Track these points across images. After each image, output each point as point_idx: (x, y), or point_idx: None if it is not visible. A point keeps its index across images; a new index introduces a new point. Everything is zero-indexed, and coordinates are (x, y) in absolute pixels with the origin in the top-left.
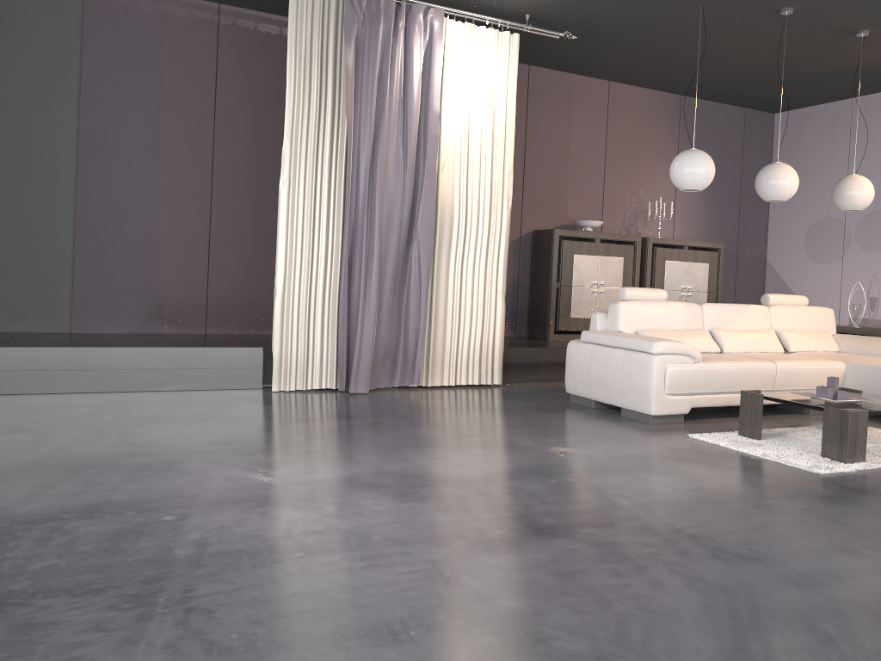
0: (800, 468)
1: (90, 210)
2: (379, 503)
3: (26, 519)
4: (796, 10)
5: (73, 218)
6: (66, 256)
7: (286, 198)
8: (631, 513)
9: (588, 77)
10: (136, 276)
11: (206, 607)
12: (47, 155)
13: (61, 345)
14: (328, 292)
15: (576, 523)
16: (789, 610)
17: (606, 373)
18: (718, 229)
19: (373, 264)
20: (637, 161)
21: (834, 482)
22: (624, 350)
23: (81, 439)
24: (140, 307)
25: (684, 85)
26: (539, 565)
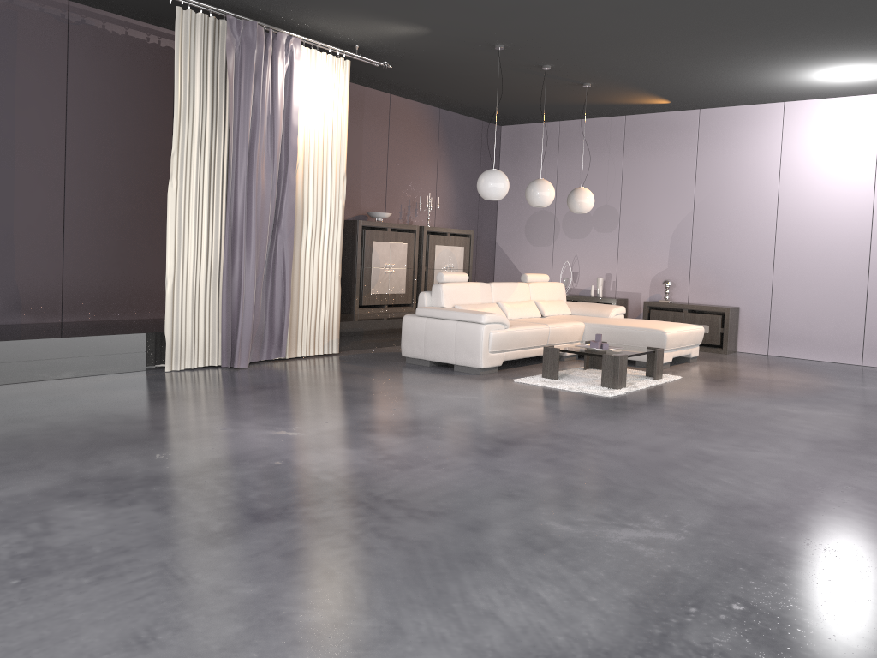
0: (596, 394)
1: None
2: (394, 439)
3: (181, 475)
4: (552, 67)
5: None
6: None
7: (175, 198)
8: (540, 428)
9: (375, 89)
10: None
11: (395, 499)
12: None
13: None
14: (209, 281)
15: (520, 437)
16: (664, 461)
17: (442, 340)
18: (465, 218)
19: (252, 257)
20: (410, 162)
21: (621, 400)
22: (456, 321)
23: (89, 422)
24: None
25: (446, 102)
26: (531, 458)
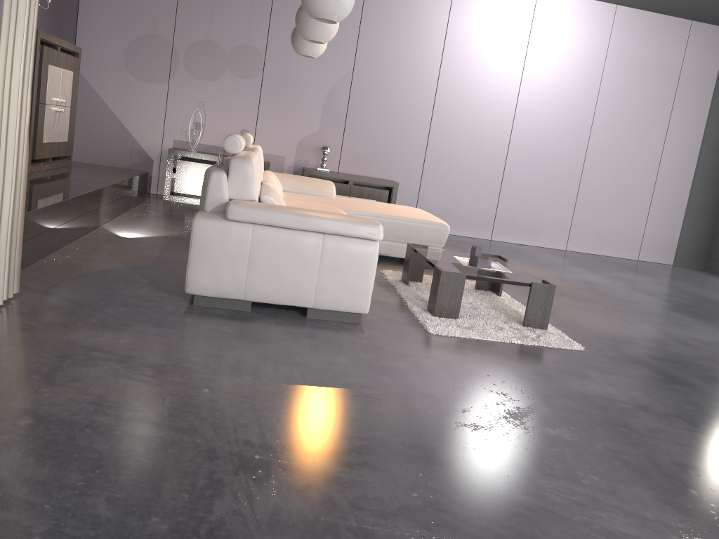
0: (564, 348)
1: None
2: None
3: None
4: None
5: None
6: None
7: None
8: None
9: None
10: None
11: None
12: None
13: None
14: None
15: None
16: None
17: (290, 266)
18: (50, 24)
19: None
20: None
21: (611, 357)
22: (321, 235)
23: None
24: None
25: None
26: None
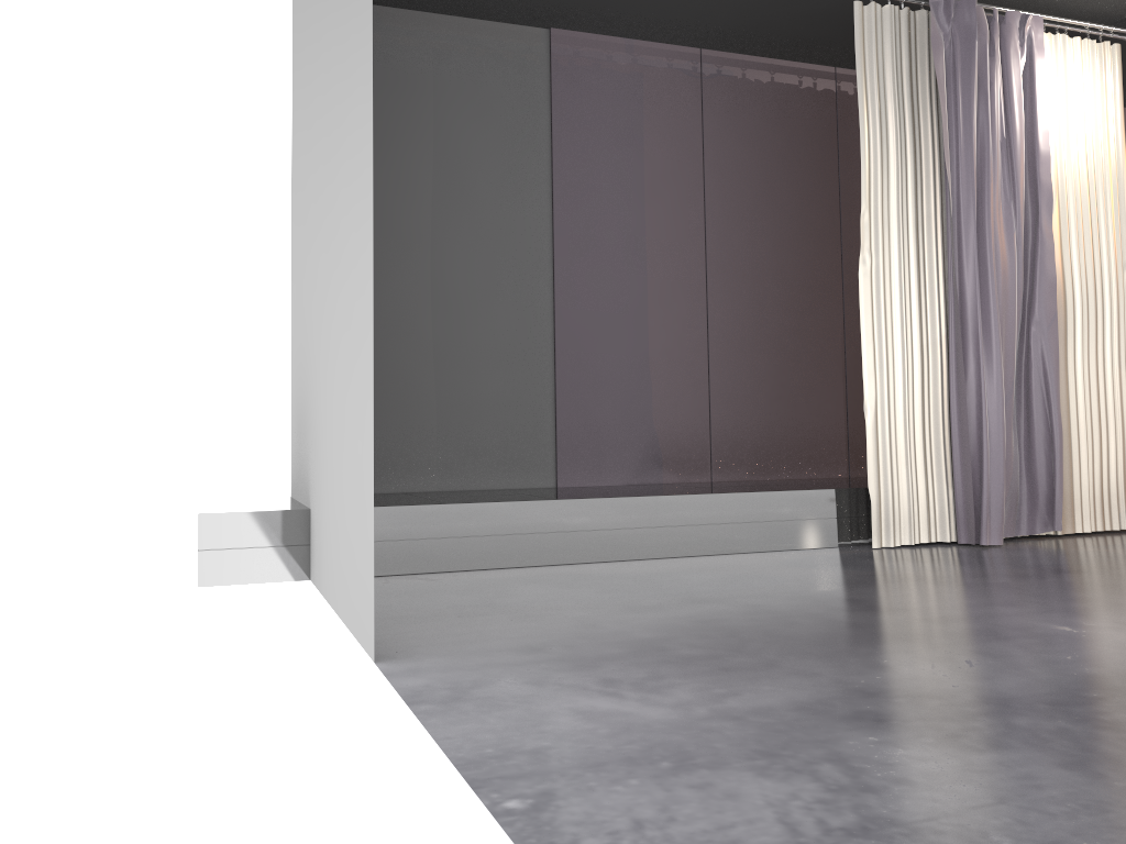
0: None
1: (571, 323)
2: None
3: (1051, 700)
4: None
5: (551, 335)
6: (546, 385)
7: (870, 281)
8: None
9: None
10: (627, 408)
11: None
12: (519, 255)
13: (609, 496)
14: (927, 406)
15: None
16: None
17: None
18: None
19: (994, 363)
20: None
21: None
22: None
23: (807, 606)
24: (634, 449)
25: None
26: None
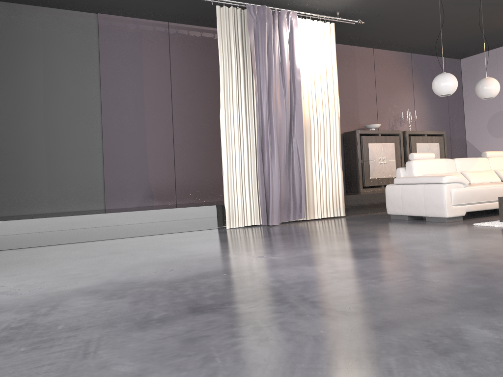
0: None
1: (110, 140)
2: (349, 260)
3: (173, 281)
4: None
5: (101, 145)
6: (99, 166)
7: (224, 120)
8: (486, 252)
9: (362, 47)
10: (137, 175)
11: (319, 300)
12: (85, 111)
13: (111, 212)
14: (250, 171)
15: (463, 258)
16: None
17: (414, 199)
18: (439, 124)
19: (275, 153)
20: (392, 90)
21: None
22: (423, 184)
23: (154, 253)
24: (140, 192)
25: (414, 47)
26: (468, 273)
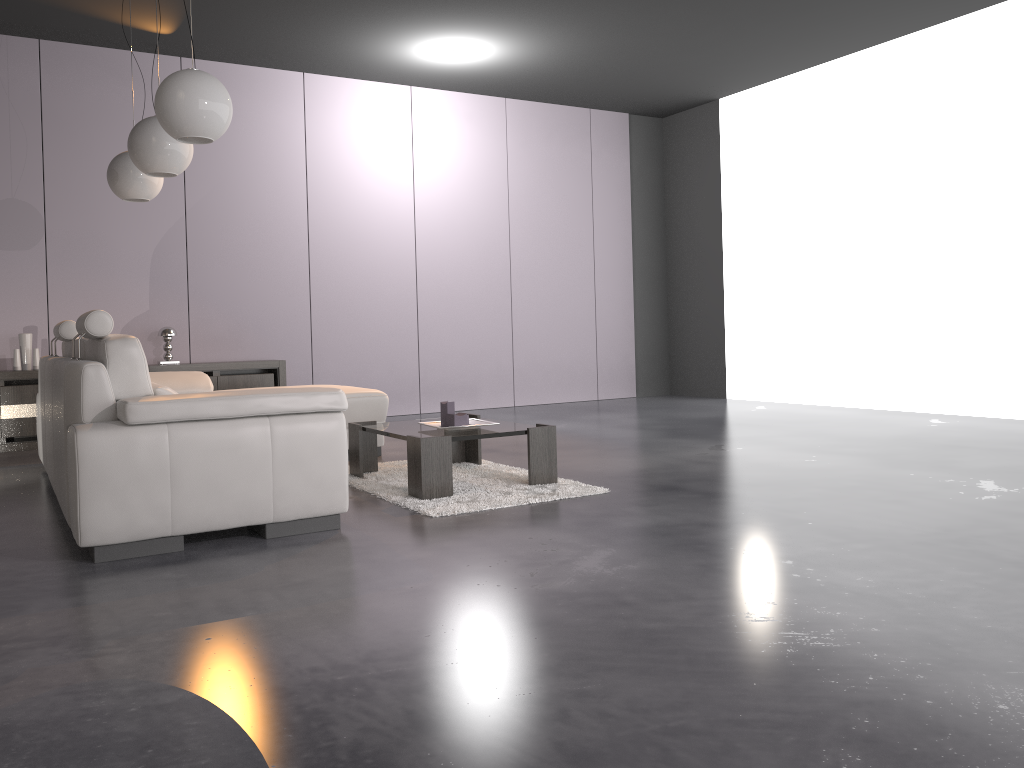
0: (587, 495)
1: None
2: None
3: None
4: None
5: None
6: None
7: None
8: (904, 544)
9: None
10: None
11: None
12: None
13: None
14: None
15: (995, 560)
16: None
17: (232, 471)
18: None
19: None
20: None
21: (641, 491)
22: (266, 419)
23: None
24: None
25: None
26: None
